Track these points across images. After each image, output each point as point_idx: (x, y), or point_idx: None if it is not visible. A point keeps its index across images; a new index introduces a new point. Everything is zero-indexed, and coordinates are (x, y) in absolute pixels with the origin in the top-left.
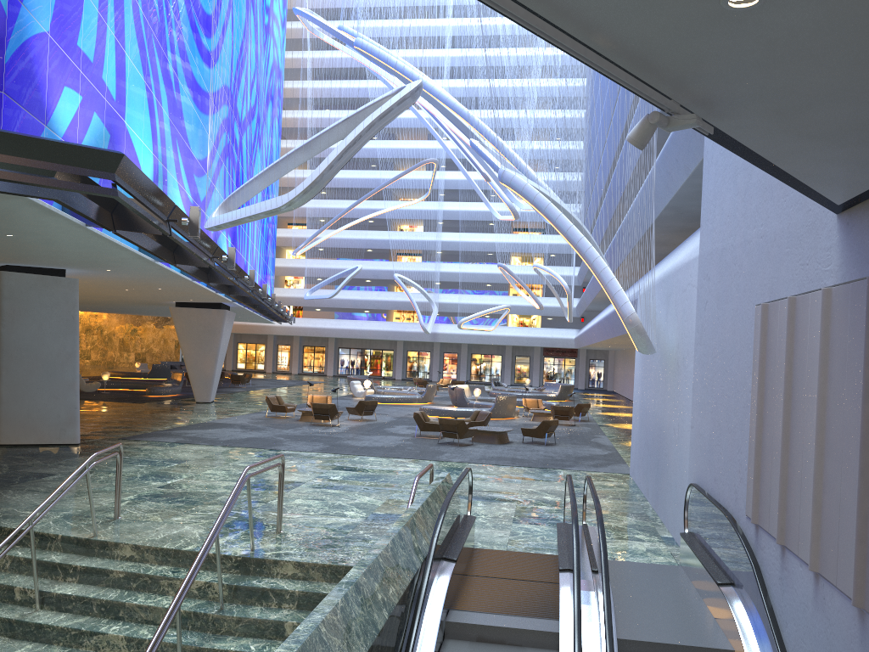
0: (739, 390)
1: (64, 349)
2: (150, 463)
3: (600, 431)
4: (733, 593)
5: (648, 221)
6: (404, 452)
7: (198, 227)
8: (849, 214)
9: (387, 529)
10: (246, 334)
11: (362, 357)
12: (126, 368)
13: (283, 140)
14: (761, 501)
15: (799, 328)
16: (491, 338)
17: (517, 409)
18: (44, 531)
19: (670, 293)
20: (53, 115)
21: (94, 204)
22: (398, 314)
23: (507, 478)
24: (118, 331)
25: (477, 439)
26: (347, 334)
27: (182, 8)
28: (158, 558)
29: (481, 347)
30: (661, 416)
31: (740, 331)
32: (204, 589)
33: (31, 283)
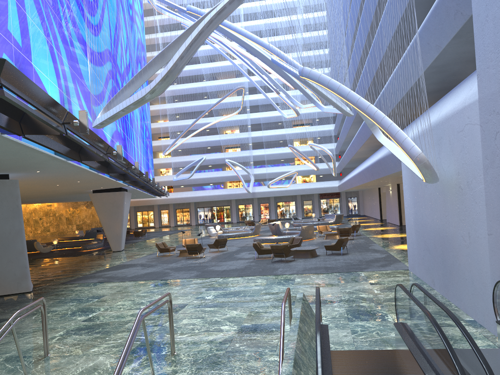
0: None
1: (13, 228)
2: (78, 301)
3: (371, 241)
4: None
5: (415, 88)
6: (251, 271)
7: (86, 126)
8: None
9: (256, 339)
10: (141, 206)
11: (212, 212)
12: (71, 234)
13: None
14: None
15: None
16: (288, 191)
17: (314, 233)
18: None
19: (441, 136)
20: None
21: (1, 114)
22: (230, 184)
23: (328, 283)
24: (64, 213)
25: (296, 256)
26: (201, 199)
27: None
28: None
29: (282, 198)
30: (443, 228)
31: None
32: None
33: None
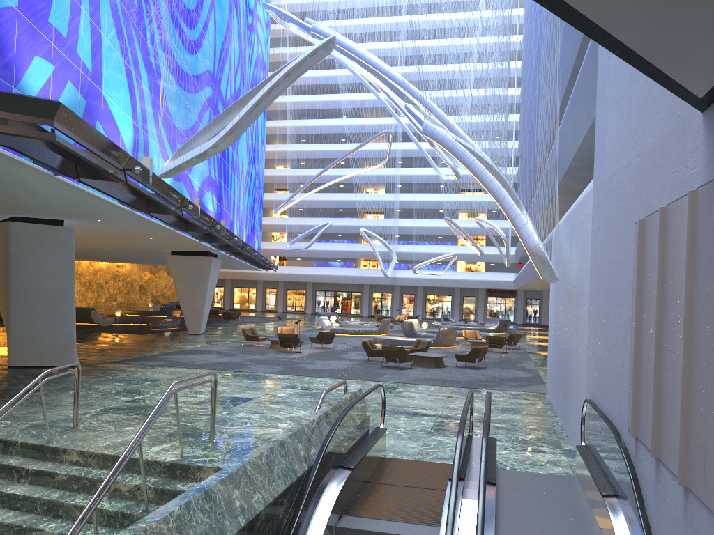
0: (622, 308)
1: (62, 286)
2: (127, 382)
3: (528, 357)
4: (616, 505)
5: (554, 163)
6: (349, 373)
7: (149, 175)
8: (713, 108)
9: None
10: (240, 280)
11: (335, 298)
12: (144, 308)
13: (269, 120)
14: (640, 414)
15: (670, 238)
16: (442, 281)
17: (457, 339)
18: (7, 437)
19: (573, 227)
20: (23, 80)
21: (55, 154)
22: (365, 262)
23: (434, 396)
24: (138, 278)
25: (416, 363)
26: (322, 279)
27: (161, 1)
28: (99, 463)
29: (434, 289)
30: (567, 339)
31: (623, 251)
32: (134, 491)
33: (34, 232)
